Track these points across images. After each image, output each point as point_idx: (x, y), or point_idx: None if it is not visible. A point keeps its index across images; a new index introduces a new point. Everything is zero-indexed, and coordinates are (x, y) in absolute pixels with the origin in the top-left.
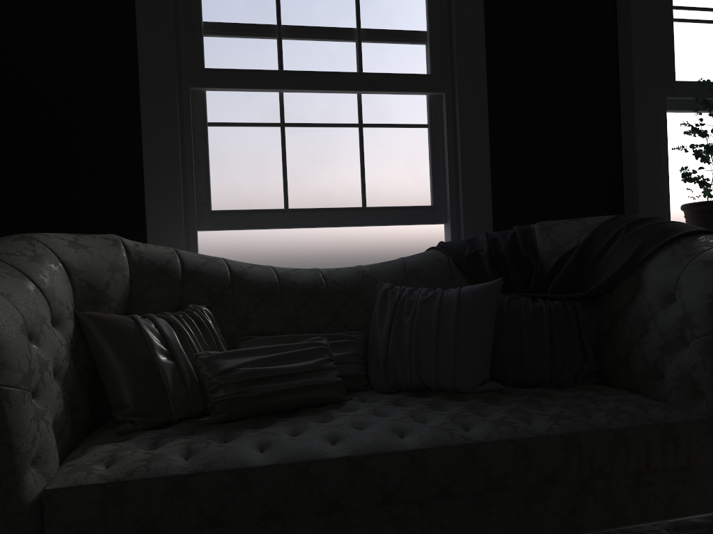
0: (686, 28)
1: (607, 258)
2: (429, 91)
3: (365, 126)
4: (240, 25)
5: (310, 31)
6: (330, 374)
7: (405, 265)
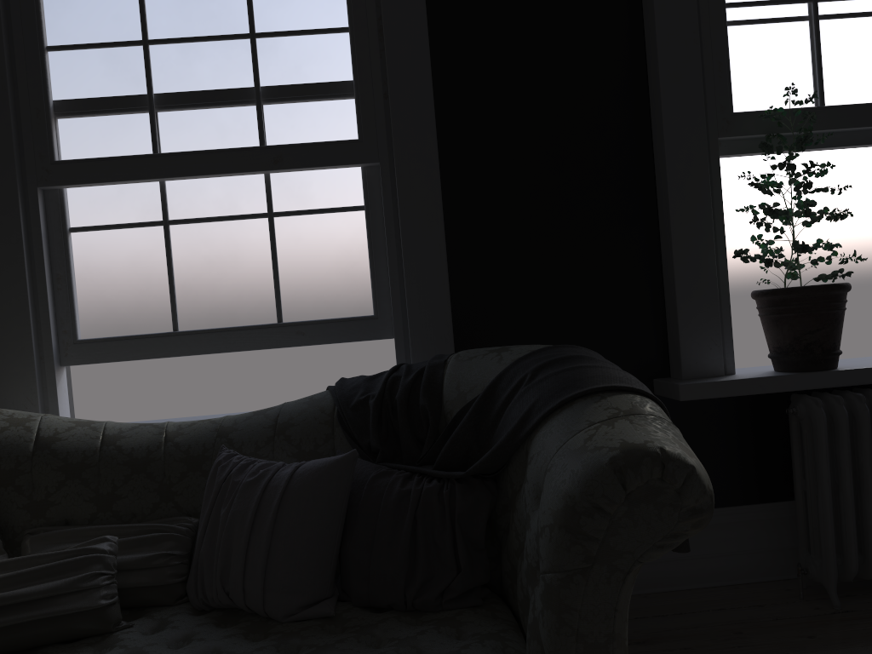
0: (750, 33)
1: (504, 419)
2: (357, 162)
3: (276, 215)
4: (100, 100)
5: (192, 98)
6: (89, 597)
7: (278, 417)
